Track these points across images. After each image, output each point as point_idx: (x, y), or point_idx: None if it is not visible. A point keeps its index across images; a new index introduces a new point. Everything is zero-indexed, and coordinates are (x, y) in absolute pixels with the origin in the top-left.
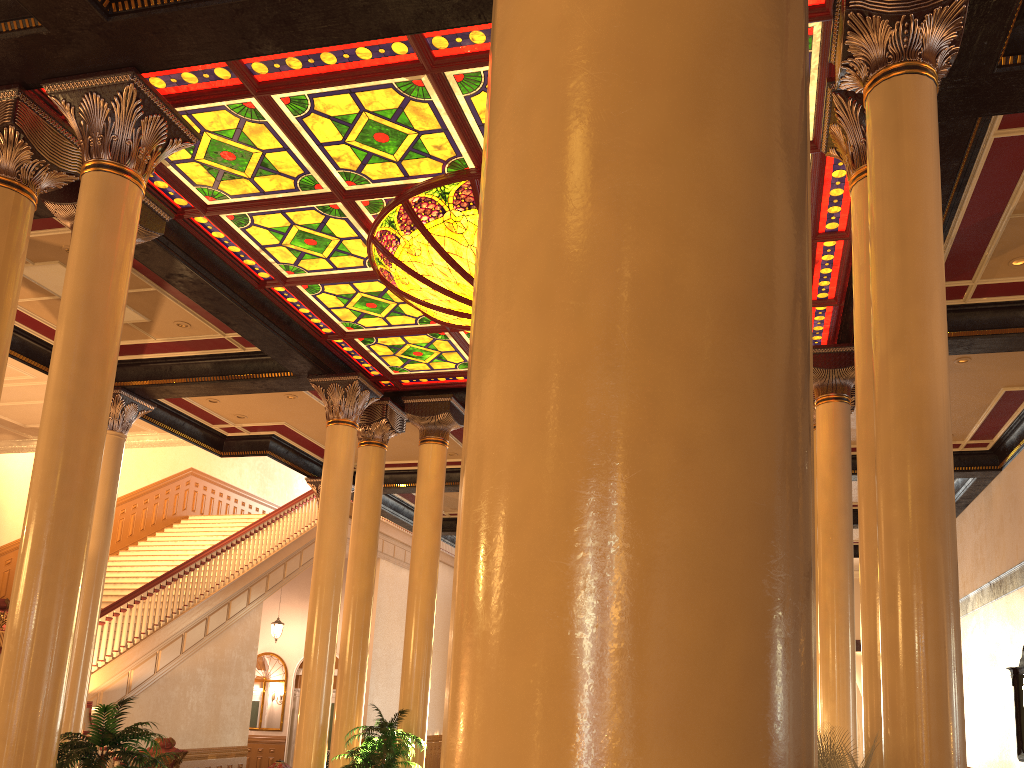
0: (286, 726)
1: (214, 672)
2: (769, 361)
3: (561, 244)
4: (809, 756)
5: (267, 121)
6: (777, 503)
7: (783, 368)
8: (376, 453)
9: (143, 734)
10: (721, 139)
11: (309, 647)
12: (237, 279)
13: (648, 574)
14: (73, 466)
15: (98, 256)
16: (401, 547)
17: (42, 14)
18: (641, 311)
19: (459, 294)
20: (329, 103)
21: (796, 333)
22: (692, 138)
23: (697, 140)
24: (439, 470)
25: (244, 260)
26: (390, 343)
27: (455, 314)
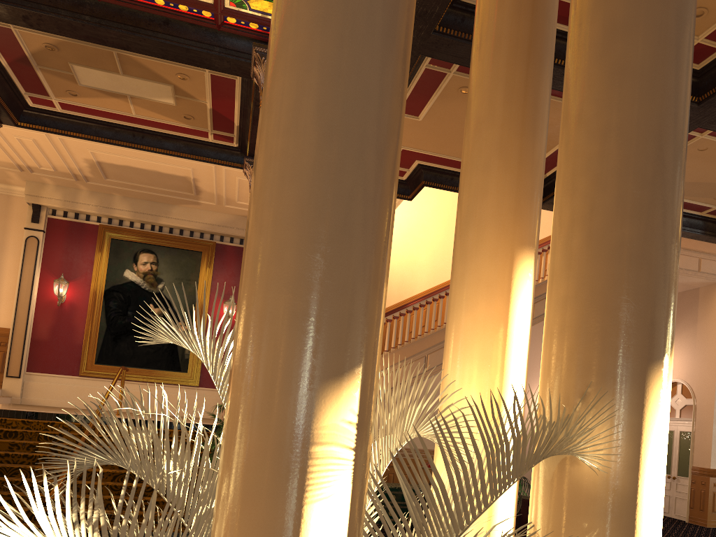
0: None
1: None
2: None
3: None
4: None
5: None
6: None
7: None
8: None
9: None
10: None
11: None
12: None
13: None
14: None
15: None
16: None
17: None
18: None
19: None
20: None
21: None
22: None
23: None
24: None
25: None
26: None
27: None
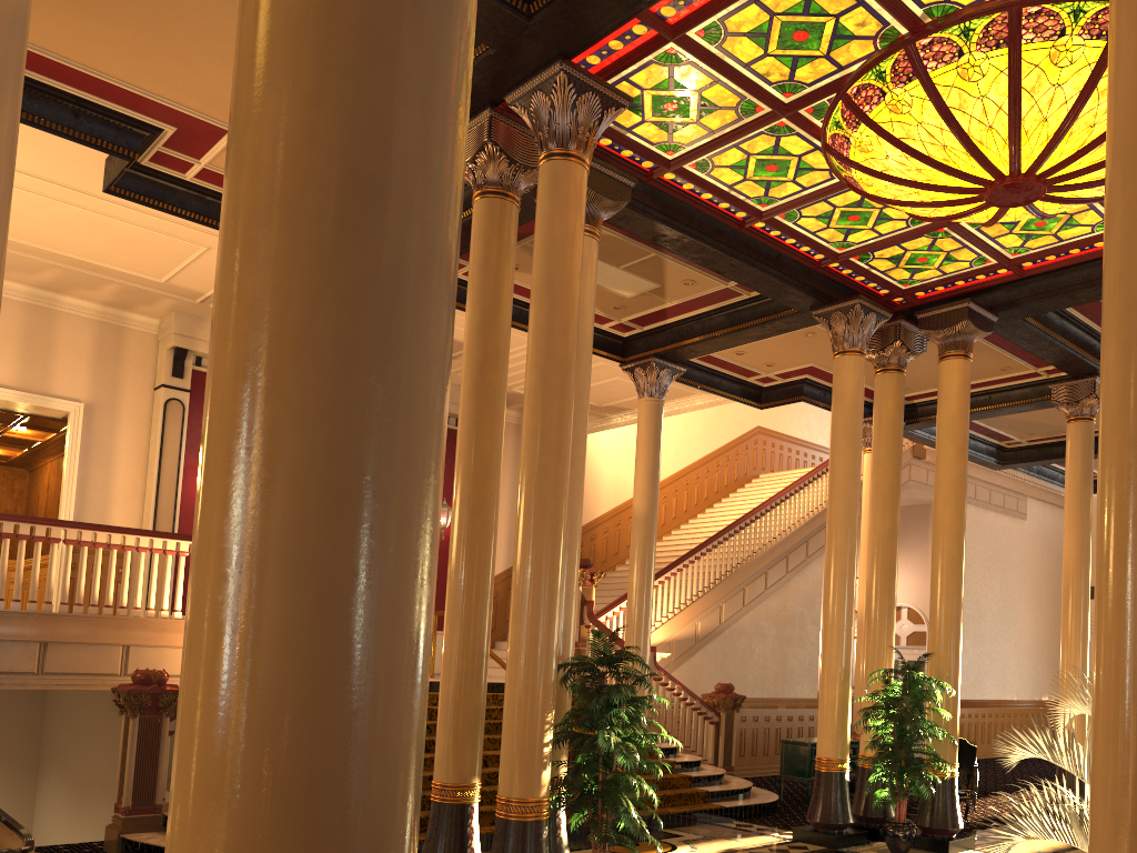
0: None
1: (777, 625)
2: (309, 235)
3: (223, 193)
4: (339, 484)
5: (691, 60)
6: (308, 326)
7: (323, 237)
8: (892, 380)
9: (628, 656)
10: (282, 96)
11: (826, 589)
12: (716, 226)
13: (227, 380)
14: (547, 426)
15: (552, 238)
16: (984, 487)
17: (485, 38)
18: (237, 224)
19: (924, 182)
20: (739, 20)
21: (346, 209)
22: (265, 102)
23: (268, 102)
24: (961, 388)
25: (718, 205)
26: (888, 255)
27: (928, 206)
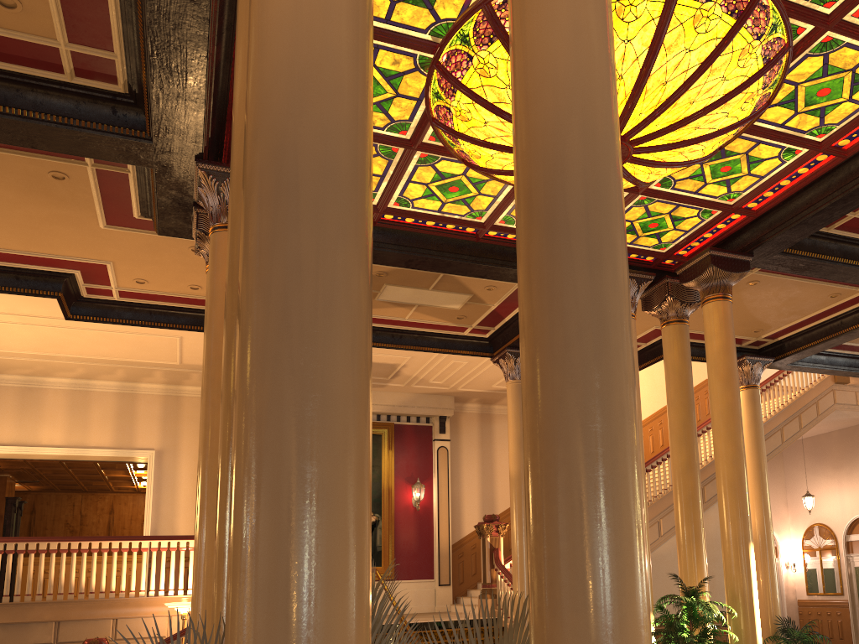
0: (846, 590)
1: None
2: None
3: None
4: None
5: None
6: None
7: None
8: (673, 331)
9: None
10: None
11: None
12: (455, 242)
13: None
14: (209, 435)
15: (212, 291)
16: None
17: (140, 162)
18: None
19: None
20: None
21: None
22: None
23: None
24: (720, 327)
25: (446, 227)
26: None
27: None
